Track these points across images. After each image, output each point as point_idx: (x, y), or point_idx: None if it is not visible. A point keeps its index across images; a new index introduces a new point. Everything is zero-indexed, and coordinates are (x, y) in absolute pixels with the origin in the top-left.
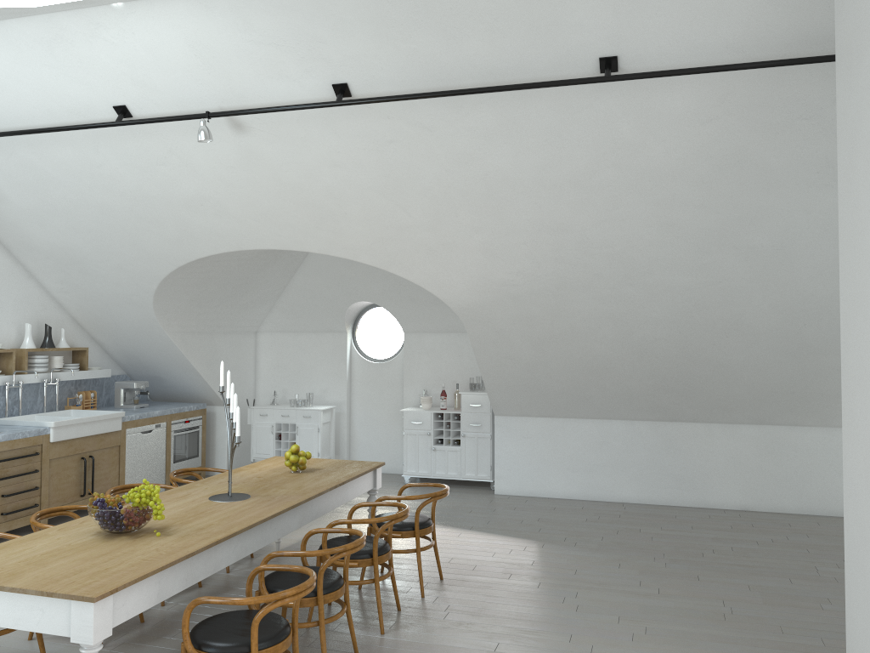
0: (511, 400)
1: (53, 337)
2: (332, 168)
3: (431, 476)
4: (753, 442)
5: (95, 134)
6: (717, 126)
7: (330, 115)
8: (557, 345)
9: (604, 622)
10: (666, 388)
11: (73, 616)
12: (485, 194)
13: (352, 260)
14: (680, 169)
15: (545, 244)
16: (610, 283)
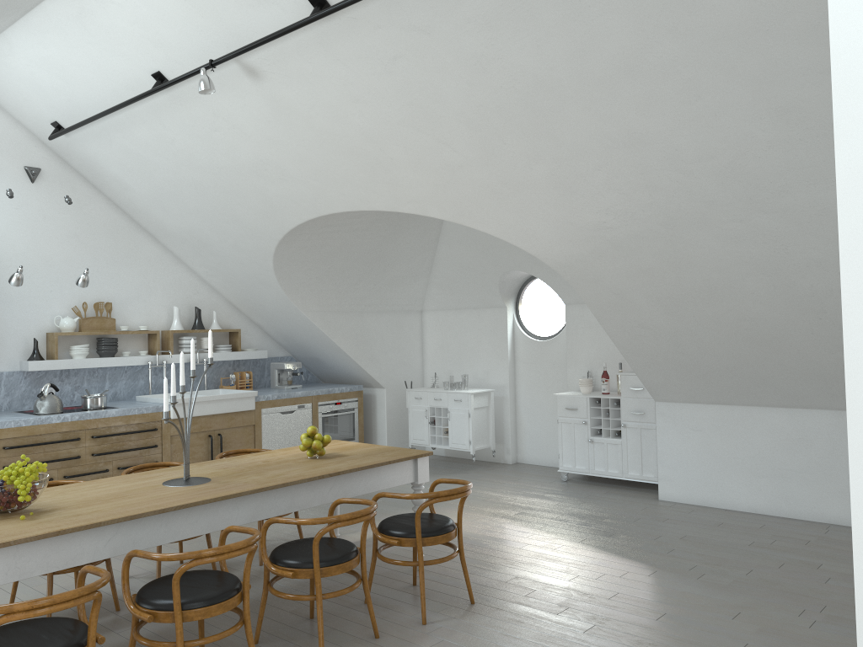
0: (666, 381)
1: (208, 319)
2: (355, 105)
3: (589, 473)
4: None
5: (154, 108)
6: None
7: (324, 38)
8: (696, 307)
9: None
10: None
11: None
12: (524, 107)
13: None
14: (772, 16)
15: (624, 166)
16: (733, 213)
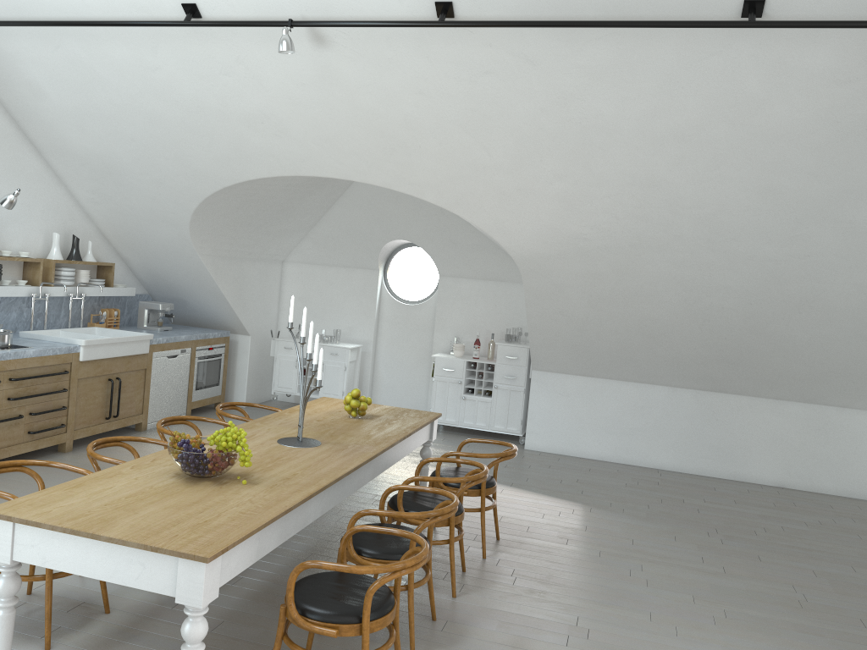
0: (553, 356)
1: (80, 249)
2: (415, 96)
3: (458, 425)
4: (798, 420)
5: (156, 34)
6: (854, 88)
7: (426, 36)
8: (616, 305)
9: (680, 601)
10: (720, 359)
11: (180, 574)
12: (578, 139)
13: (396, 196)
14: (800, 132)
15: (630, 199)
16: (690, 246)
